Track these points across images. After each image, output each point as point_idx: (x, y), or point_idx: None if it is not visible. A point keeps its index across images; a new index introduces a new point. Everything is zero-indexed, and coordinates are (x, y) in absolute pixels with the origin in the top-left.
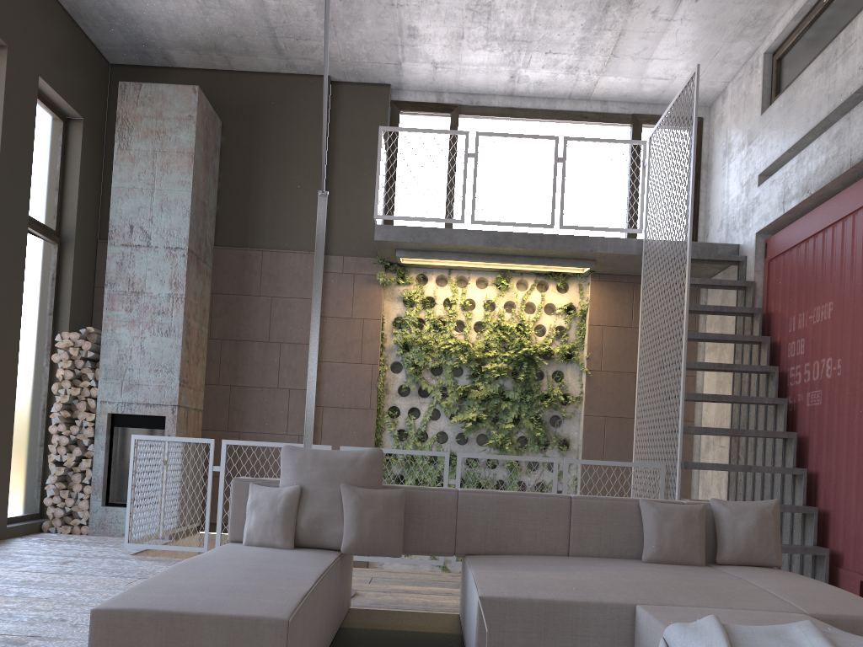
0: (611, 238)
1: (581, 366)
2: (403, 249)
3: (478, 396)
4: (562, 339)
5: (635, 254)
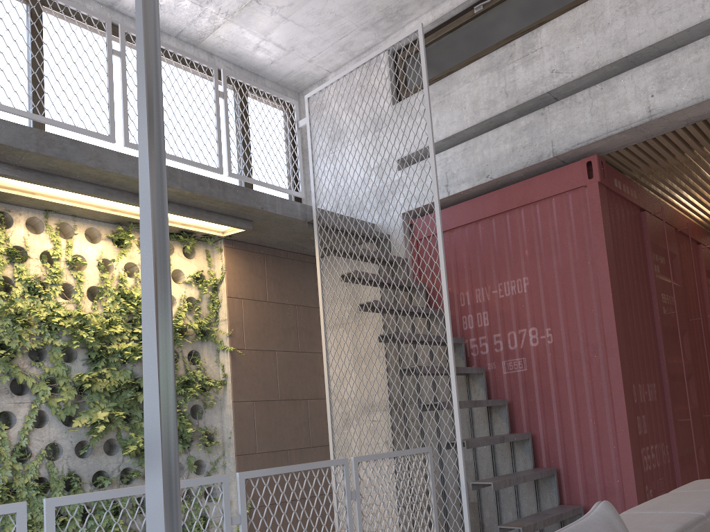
0: (278, 198)
1: (219, 344)
2: (7, 164)
3: (104, 387)
4: (195, 313)
5: (300, 220)
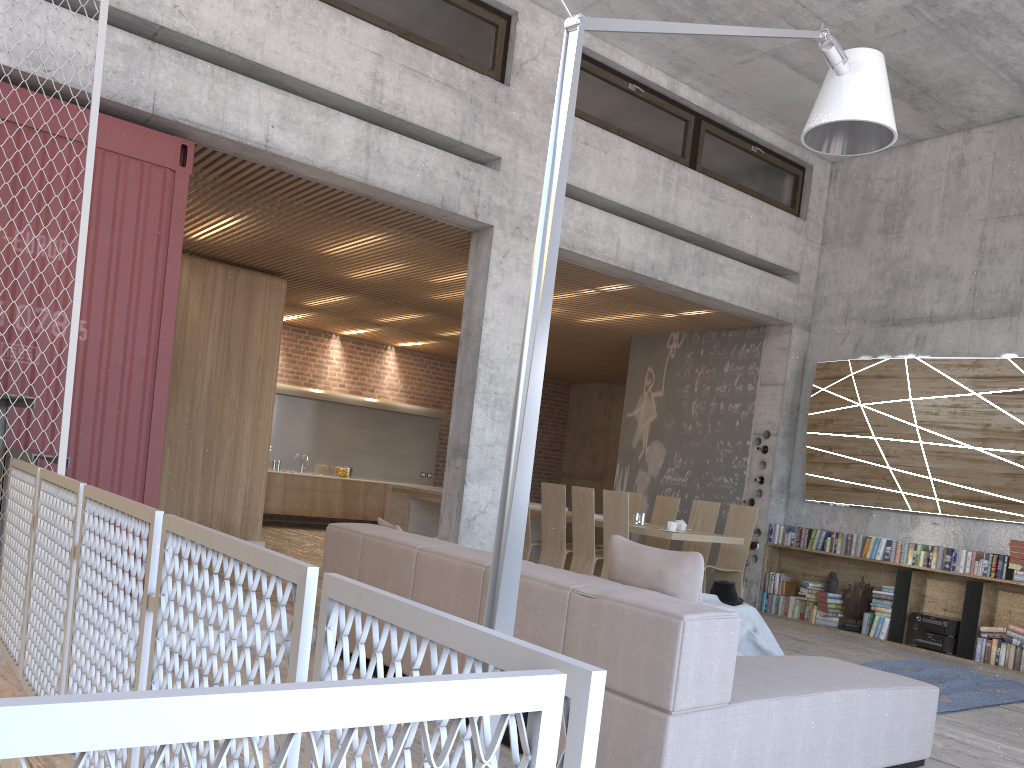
0: None
1: None
2: None
3: None
4: None
5: None
